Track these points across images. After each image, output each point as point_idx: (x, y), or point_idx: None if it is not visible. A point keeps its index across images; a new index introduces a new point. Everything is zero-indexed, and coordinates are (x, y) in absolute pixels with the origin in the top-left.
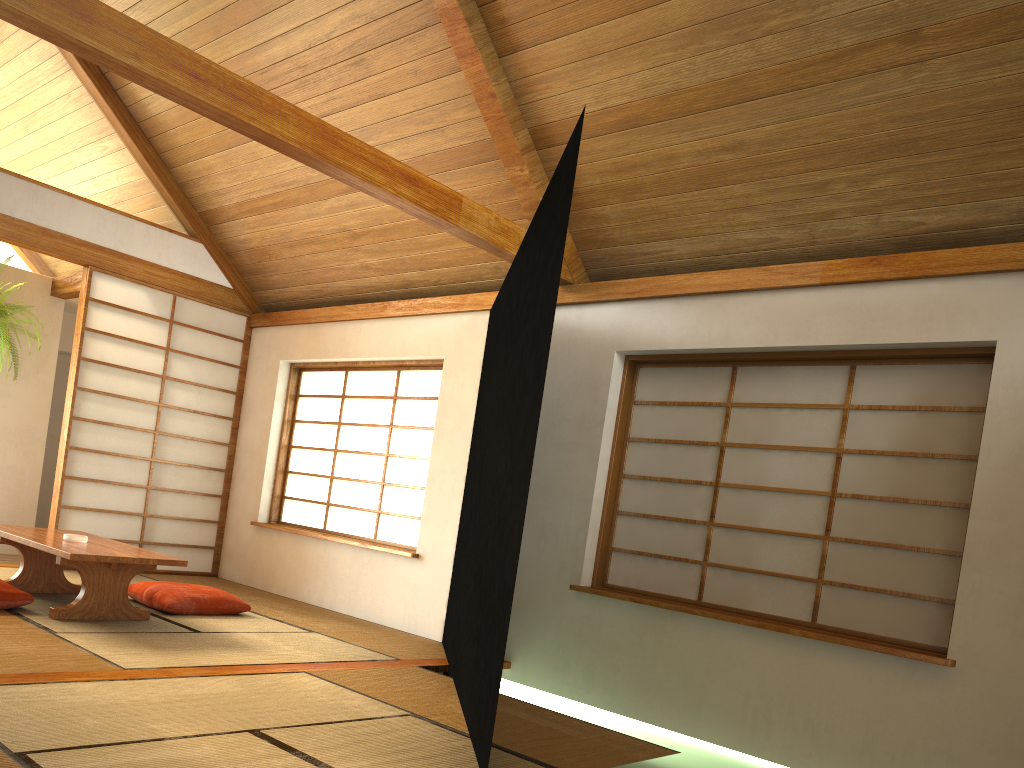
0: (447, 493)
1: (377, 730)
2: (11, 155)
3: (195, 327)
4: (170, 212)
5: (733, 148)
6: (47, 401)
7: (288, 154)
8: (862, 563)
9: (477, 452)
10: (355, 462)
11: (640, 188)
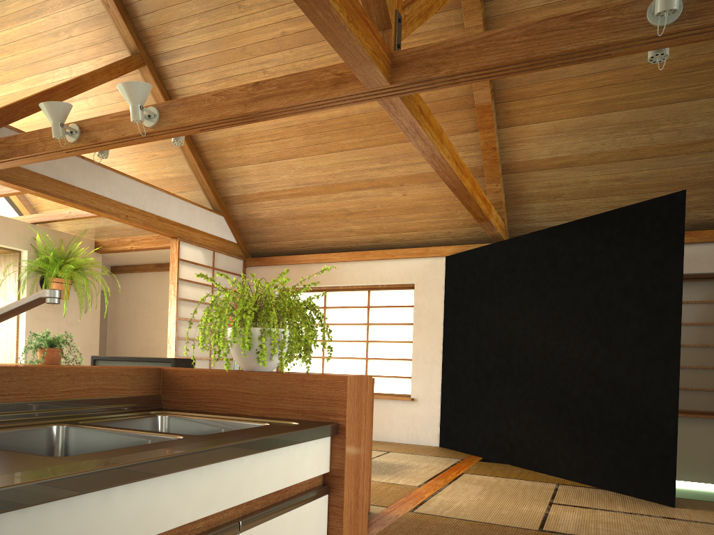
0: (429, 361)
1: (575, 493)
2: (137, 169)
3: (223, 270)
4: (205, 197)
5: (621, 179)
6: (97, 324)
7: (457, 194)
8: (688, 377)
9: (477, 339)
10: (341, 347)
11: (560, 195)
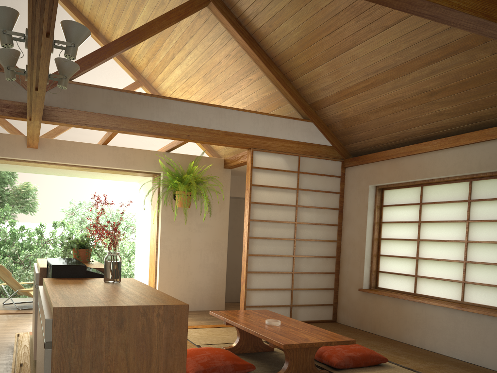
0: None
1: None
2: (205, 94)
3: (312, 173)
4: (292, 107)
5: None
6: (226, 225)
7: (455, 25)
8: None
9: None
10: (437, 247)
11: None
